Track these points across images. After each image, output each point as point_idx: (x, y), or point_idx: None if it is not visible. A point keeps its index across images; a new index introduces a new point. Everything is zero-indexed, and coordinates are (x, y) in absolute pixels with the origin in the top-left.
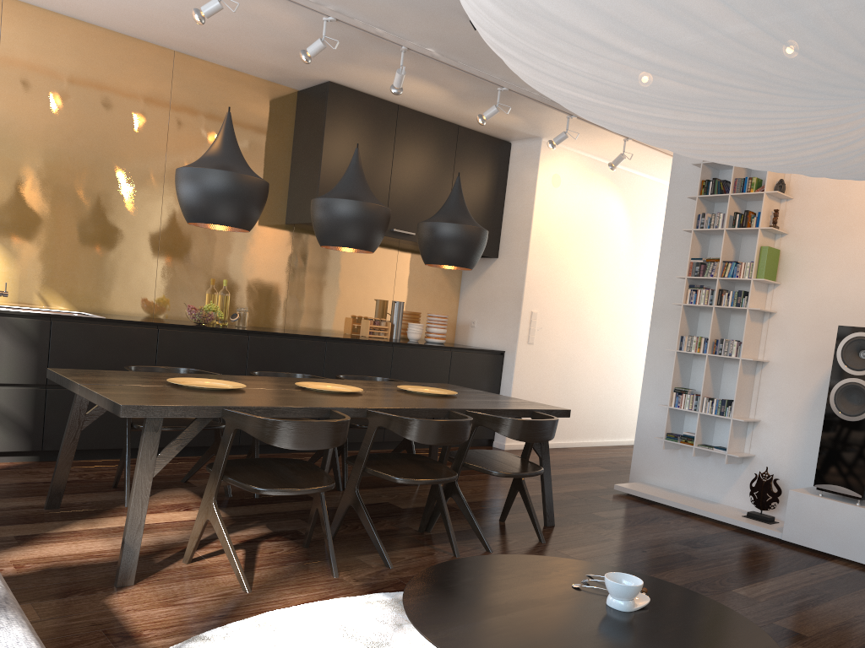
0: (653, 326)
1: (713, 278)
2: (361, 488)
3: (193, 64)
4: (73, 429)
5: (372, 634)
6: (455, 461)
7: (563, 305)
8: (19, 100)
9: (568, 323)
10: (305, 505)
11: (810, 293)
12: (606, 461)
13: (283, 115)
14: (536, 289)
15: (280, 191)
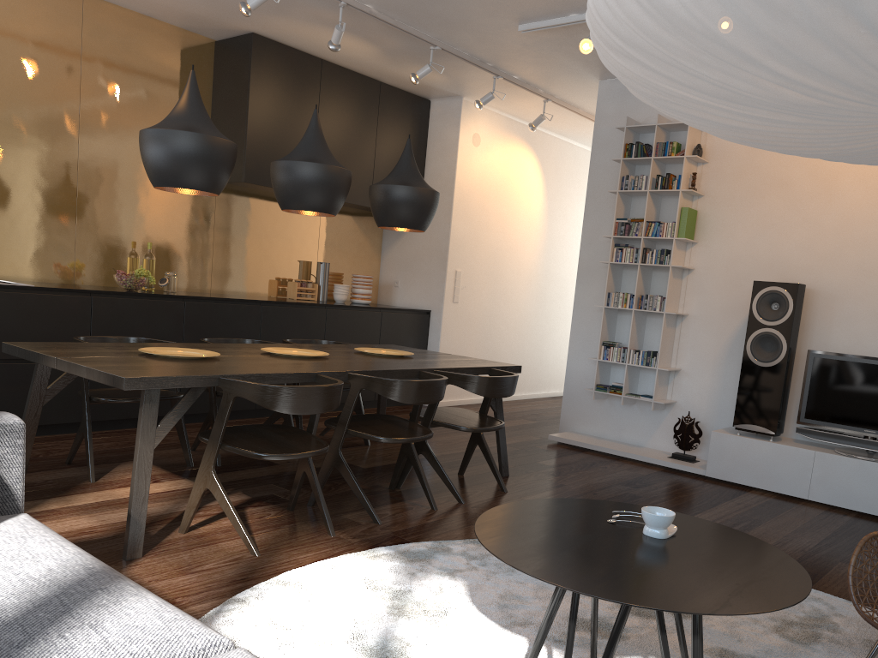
0: (579, 284)
1: (638, 237)
2: None
3: (103, 9)
4: (34, 405)
5: (392, 584)
6: (424, 419)
7: (484, 264)
8: None
9: (489, 281)
10: (270, 471)
11: (725, 251)
12: (530, 413)
13: (201, 66)
14: (460, 249)
15: None
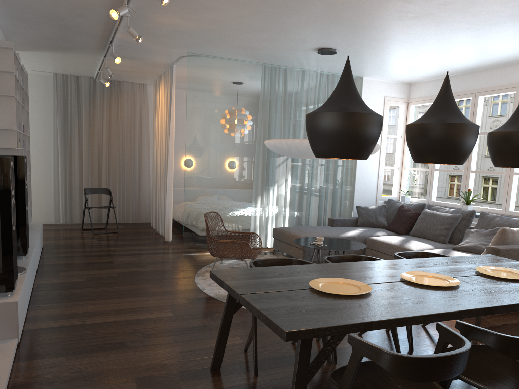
0: None
1: None
2: None
3: None
4: None
5: None
6: None
7: None
8: None
9: None
10: None
11: None
12: None
13: None
14: None
15: None
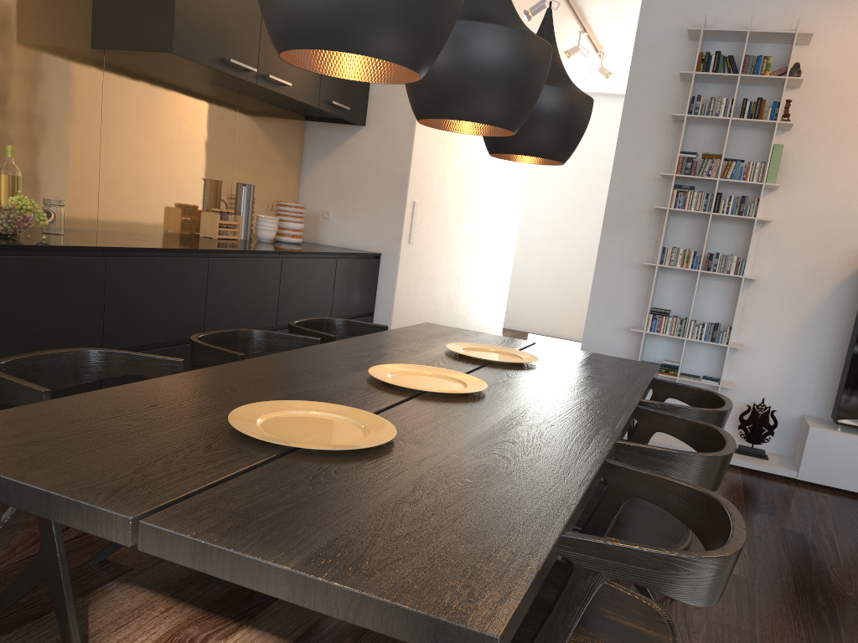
0: (606, 231)
1: (712, 178)
2: None
3: None
4: None
5: None
6: None
7: (436, 193)
8: None
9: (439, 215)
10: None
11: (812, 202)
12: None
13: None
14: (419, 172)
15: None
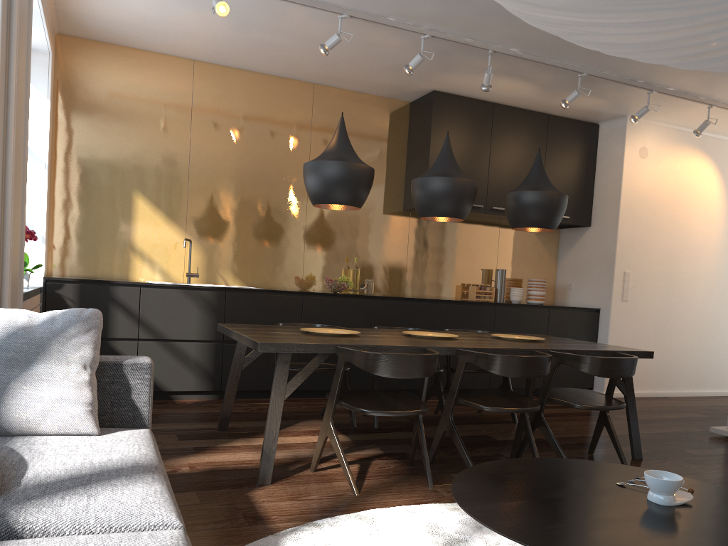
0: None
1: None
2: (465, 424)
3: (327, 92)
4: (235, 369)
5: (453, 533)
6: (540, 395)
7: (655, 265)
8: (206, 133)
9: (662, 281)
10: None
11: None
12: (706, 408)
13: (399, 123)
14: (628, 251)
15: (398, 184)
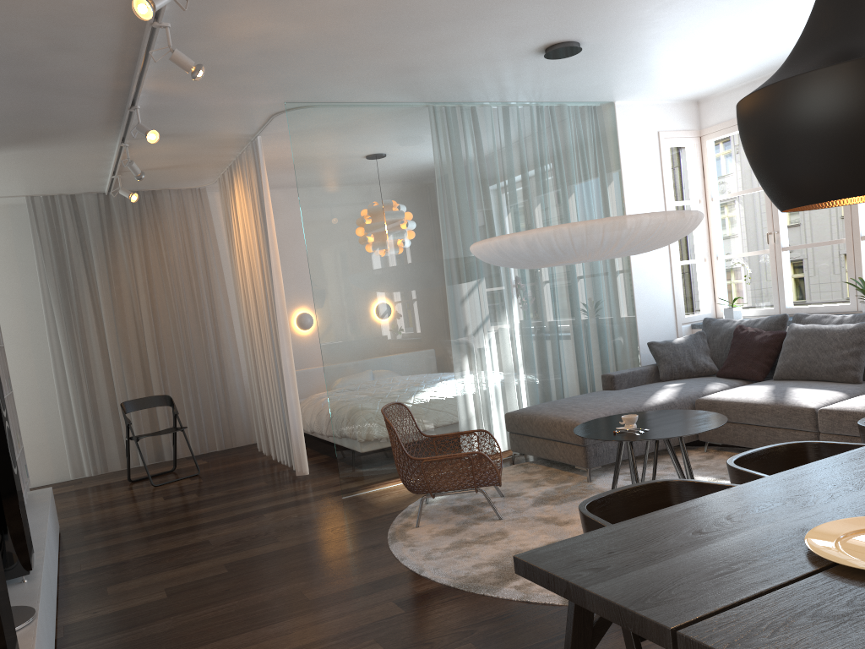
0: None
1: None
2: None
3: None
4: None
5: None
6: None
7: None
8: None
9: None
10: None
11: None
12: None
13: None
14: None
15: None
